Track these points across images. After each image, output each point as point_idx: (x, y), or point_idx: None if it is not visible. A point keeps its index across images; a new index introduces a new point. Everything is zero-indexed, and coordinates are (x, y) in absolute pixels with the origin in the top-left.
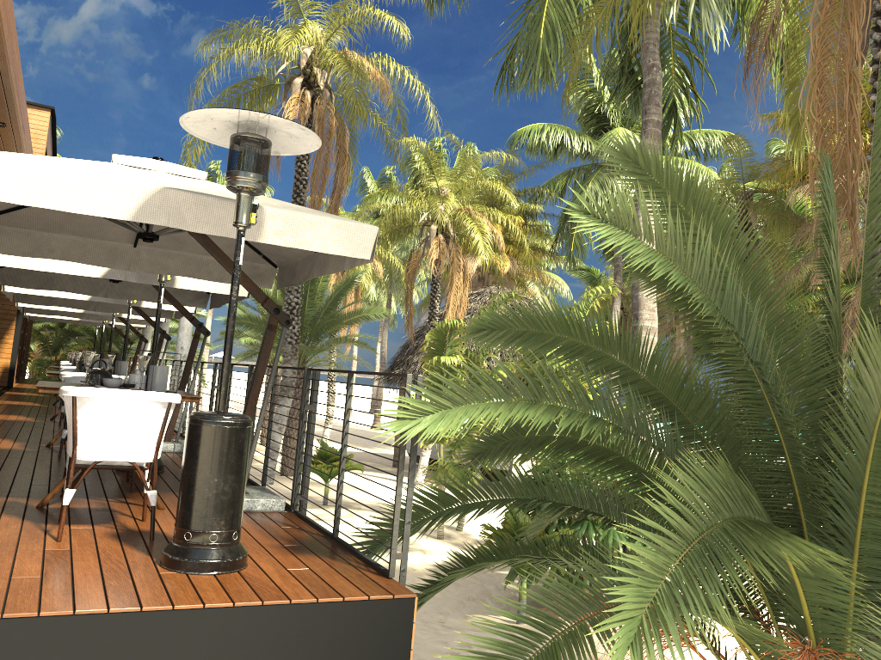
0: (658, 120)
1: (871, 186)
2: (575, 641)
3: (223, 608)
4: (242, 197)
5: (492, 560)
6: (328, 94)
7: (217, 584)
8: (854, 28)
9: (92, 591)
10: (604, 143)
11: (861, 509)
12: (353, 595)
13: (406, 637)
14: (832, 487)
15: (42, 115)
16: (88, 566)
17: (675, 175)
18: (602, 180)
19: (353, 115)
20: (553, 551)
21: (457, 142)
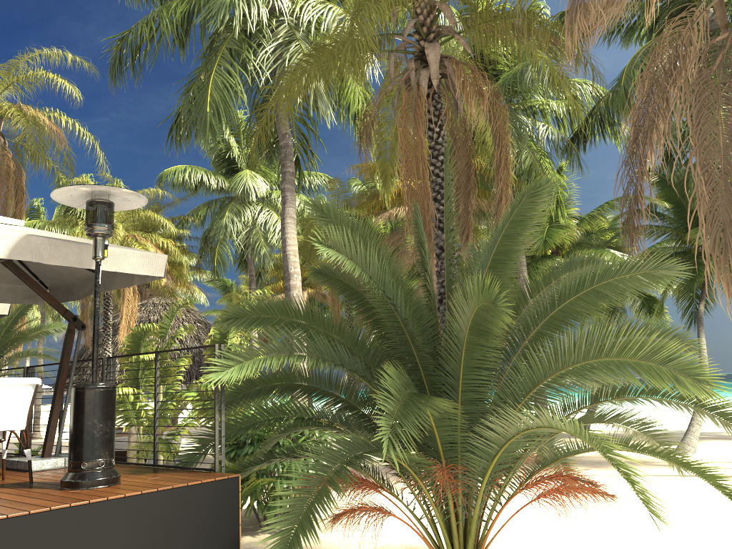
0: (293, 171)
1: (445, 223)
2: (341, 473)
3: (135, 495)
4: (99, 240)
5: (255, 465)
6: (2, 141)
7: (117, 489)
8: (421, 131)
9: (43, 502)
10: (236, 182)
11: (460, 388)
12: (205, 479)
13: (236, 501)
14: (445, 380)
15: None
16: (15, 497)
17: (345, 218)
18: (236, 209)
19: (34, 160)
20: (291, 453)
21: (110, 179)
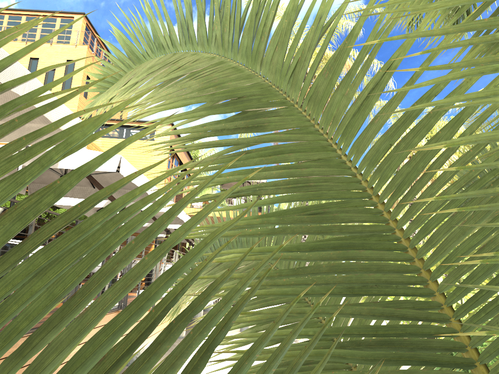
0: None
1: None
2: None
3: None
4: None
5: None
6: None
7: None
8: None
9: None
10: None
11: None
12: None
13: None
14: None
15: (167, 128)
16: None
17: None
18: None
19: None
20: None
21: None
